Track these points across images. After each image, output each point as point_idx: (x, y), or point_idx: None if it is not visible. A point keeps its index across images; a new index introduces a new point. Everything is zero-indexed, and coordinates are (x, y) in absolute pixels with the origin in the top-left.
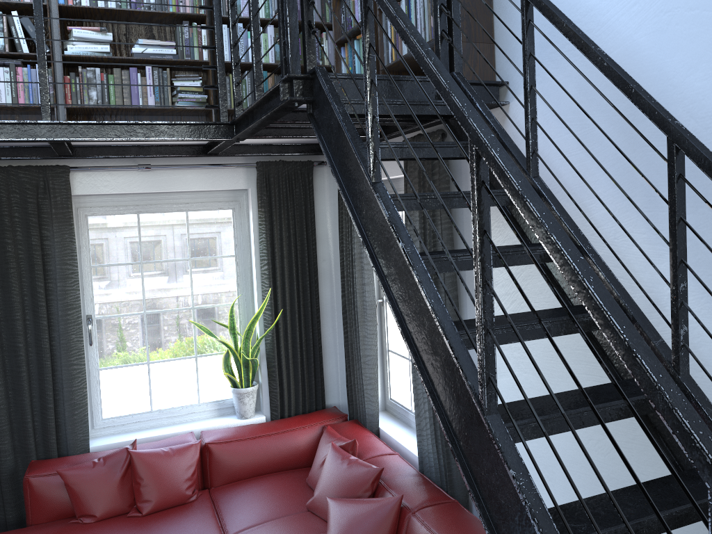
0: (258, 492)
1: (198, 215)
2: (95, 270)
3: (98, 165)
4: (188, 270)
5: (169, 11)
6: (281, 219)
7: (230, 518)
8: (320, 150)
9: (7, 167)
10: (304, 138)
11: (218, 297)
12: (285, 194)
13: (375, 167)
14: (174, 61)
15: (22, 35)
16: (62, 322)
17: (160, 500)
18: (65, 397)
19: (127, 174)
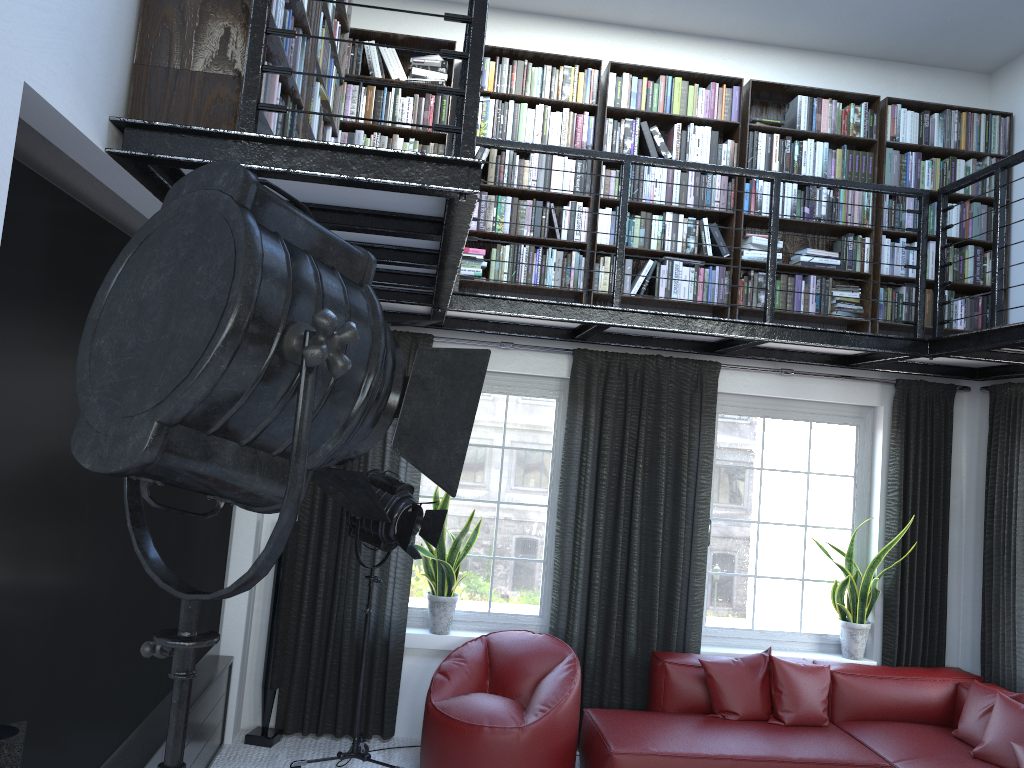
0: (901, 732)
1: (820, 428)
2: (717, 469)
3: (741, 364)
4: (804, 484)
5: (839, 223)
6: (917, 443)
7: (882, 748)
8: (963, 374)
9: (670, 357)
10: (994, 361)
11: (831, 518)
12: (923, 417)
13: None
14: (837, 271)
15: (709, 239)
16: (697, 515)
17: (801, 713)
18: (690, 592)
19: (766, 376)
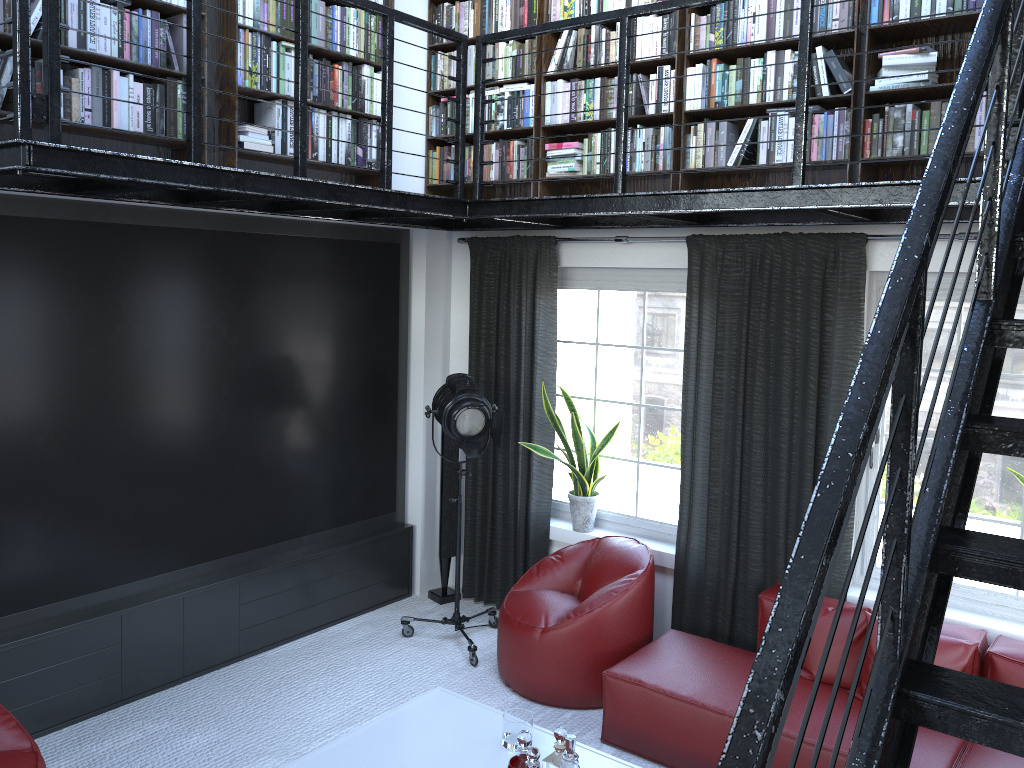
0: None
1: None
2: None
3: None
4: None
5: None
6: None
7: (971, 765)
8: None
9: (796, 234)
10: None
11: None
12: None
13: (983, 278)
14: None
15: (823, 74)
16: (830, 430)
17: None
18: None
19: (945, 245)
